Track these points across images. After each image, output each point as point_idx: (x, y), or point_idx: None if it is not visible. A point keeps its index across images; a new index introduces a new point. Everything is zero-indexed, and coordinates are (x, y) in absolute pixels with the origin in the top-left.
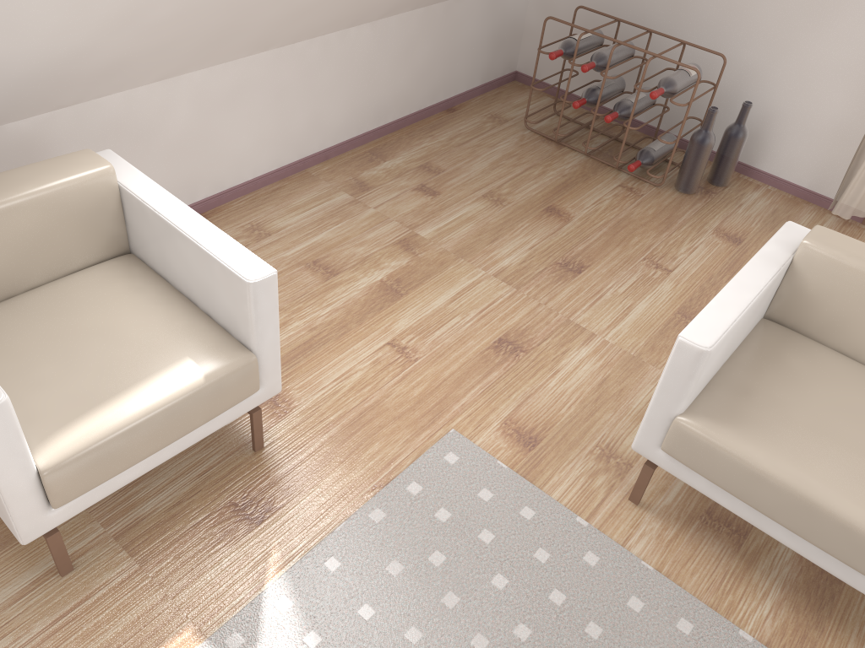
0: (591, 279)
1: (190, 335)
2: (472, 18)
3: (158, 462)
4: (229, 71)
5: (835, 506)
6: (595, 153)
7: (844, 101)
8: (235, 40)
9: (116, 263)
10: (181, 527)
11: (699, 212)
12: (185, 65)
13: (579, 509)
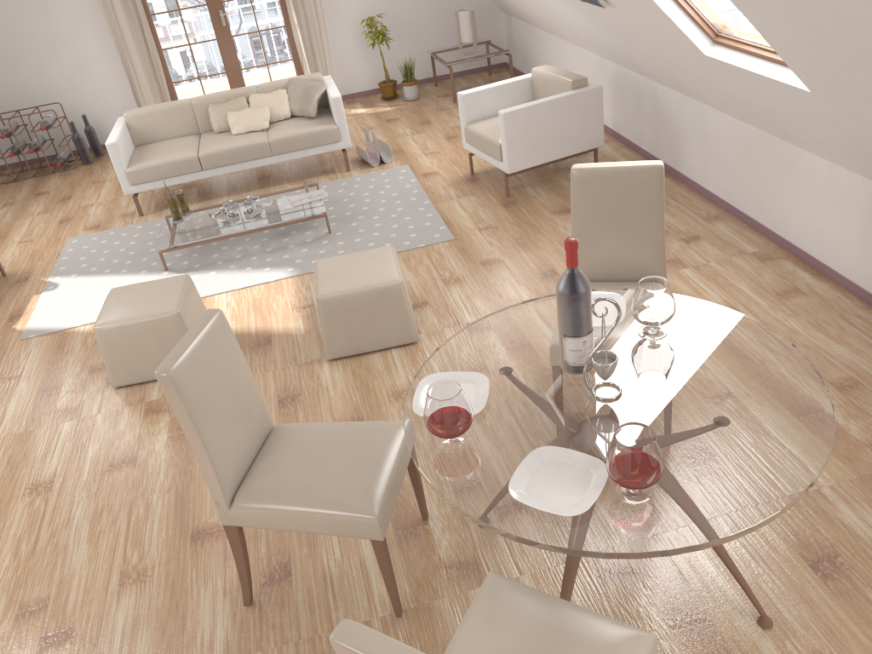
0: (77, 196)
1: None
2: None
3: None
4: None
5: (177, 158)
6: (37, 175)
7: (119, 95)
8: None
9: None
10: (3, 293)
11: (101, 165)
12: None
13: (127, 225)
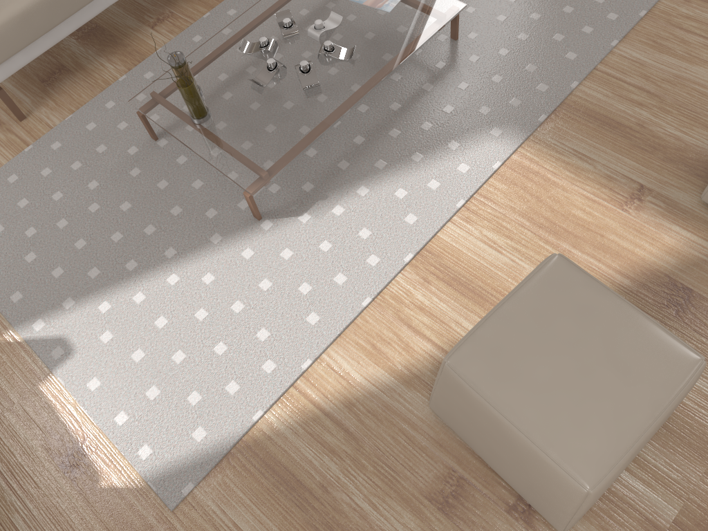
0: None
1: None
2: None
3: None
4: None
5: None
6: None
7: None
8: None
9: None
10: None
11: None
12: None
13: (19, 149)
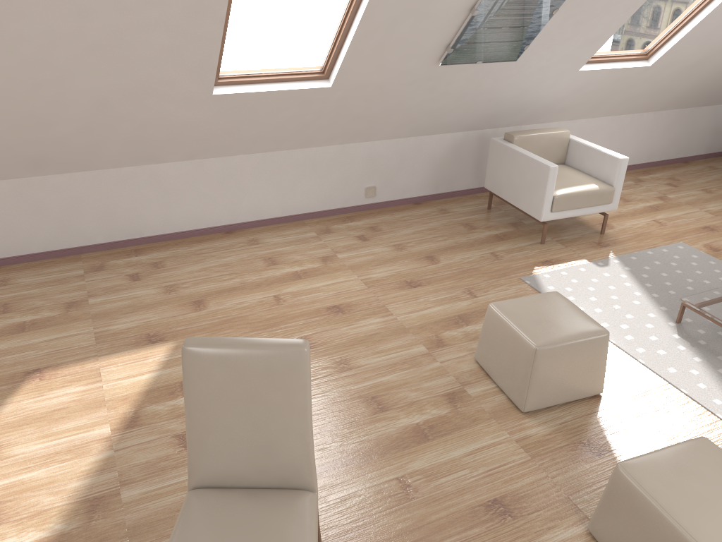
0: None
1: (592, 180)
2: (703, 118)
3: (577, 214)
4: (593, 121)
5: None
6: None
7: None
8: (602, 107)
9: (561, 165)
10: (577, 243)
11: None
12: (581, 115)
13: None
